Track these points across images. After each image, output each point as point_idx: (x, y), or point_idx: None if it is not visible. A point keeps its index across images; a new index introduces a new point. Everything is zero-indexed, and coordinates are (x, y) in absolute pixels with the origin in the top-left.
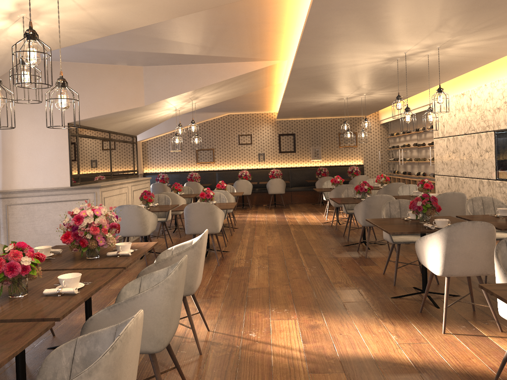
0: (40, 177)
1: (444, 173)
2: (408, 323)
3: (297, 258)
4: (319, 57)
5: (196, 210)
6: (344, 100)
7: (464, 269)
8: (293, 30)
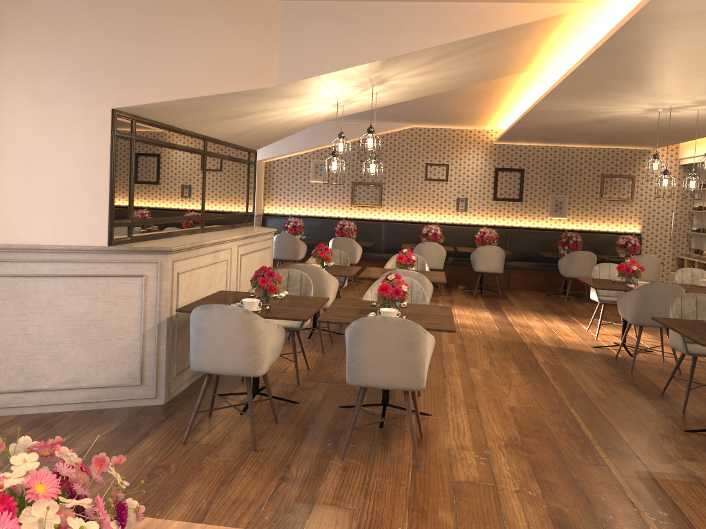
0: (45, 221)
1: None
2: None
3: (597, 463)
4: None
5: (378, 334)
6: (657, 113)
7: None
8: None
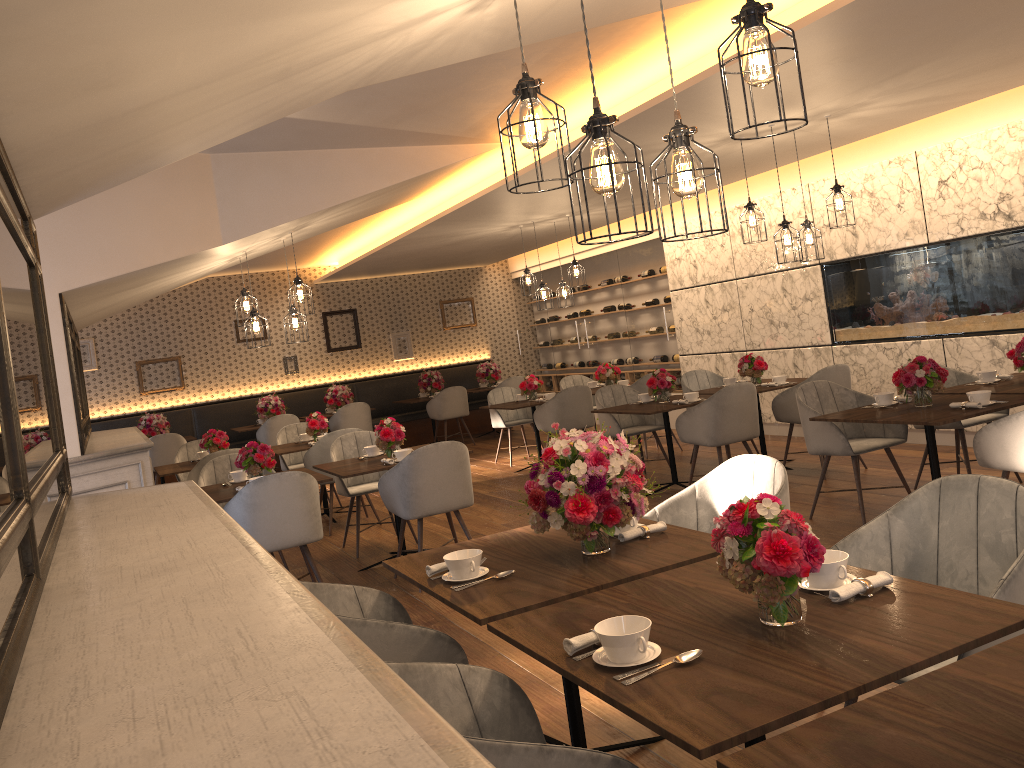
0: None
1: (704, 349)
2: None
3: None
4: (640, 132)
5: (432, 462)
6: (517, 228)
7: None
8: (616, 78)
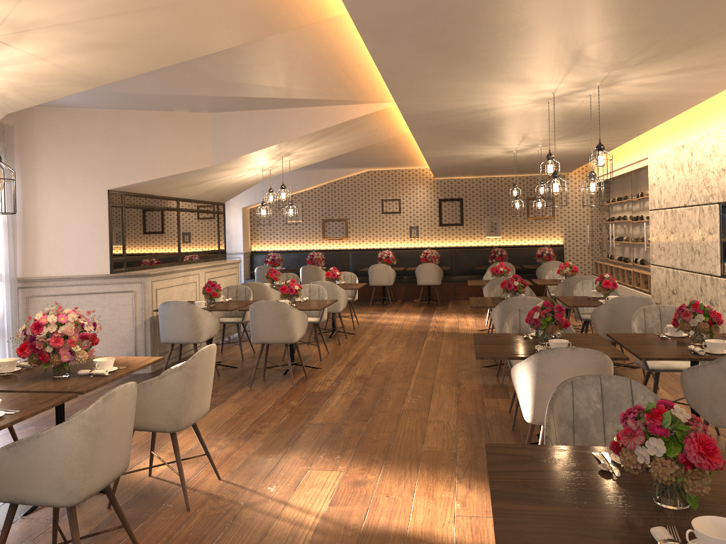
0: (71, 261)
1: (661, 262)
2: None
3: (405, 381)
4: (429, 101)
5: (264, 311)
6: (516, 153)
7: None
8: None
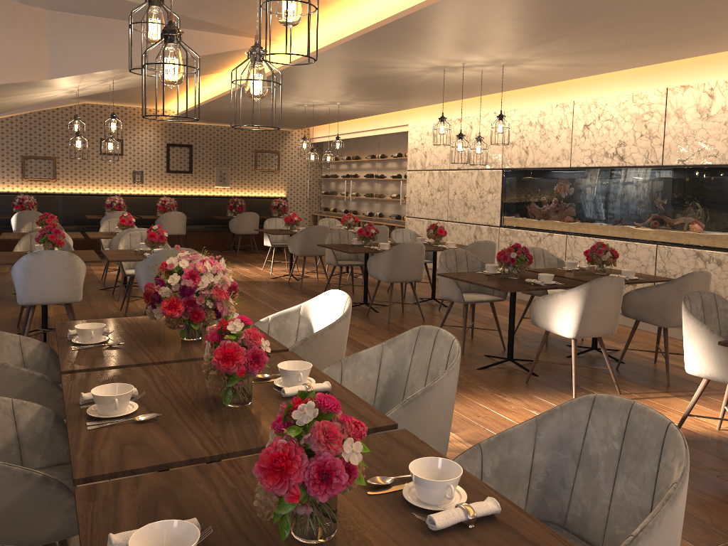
0: None
1: (421, 215)
2: (530, 395)
3: None
4: (364, 51)
5: None
6: (303, 107)
7: (596, 329)
8: (347, 8)
